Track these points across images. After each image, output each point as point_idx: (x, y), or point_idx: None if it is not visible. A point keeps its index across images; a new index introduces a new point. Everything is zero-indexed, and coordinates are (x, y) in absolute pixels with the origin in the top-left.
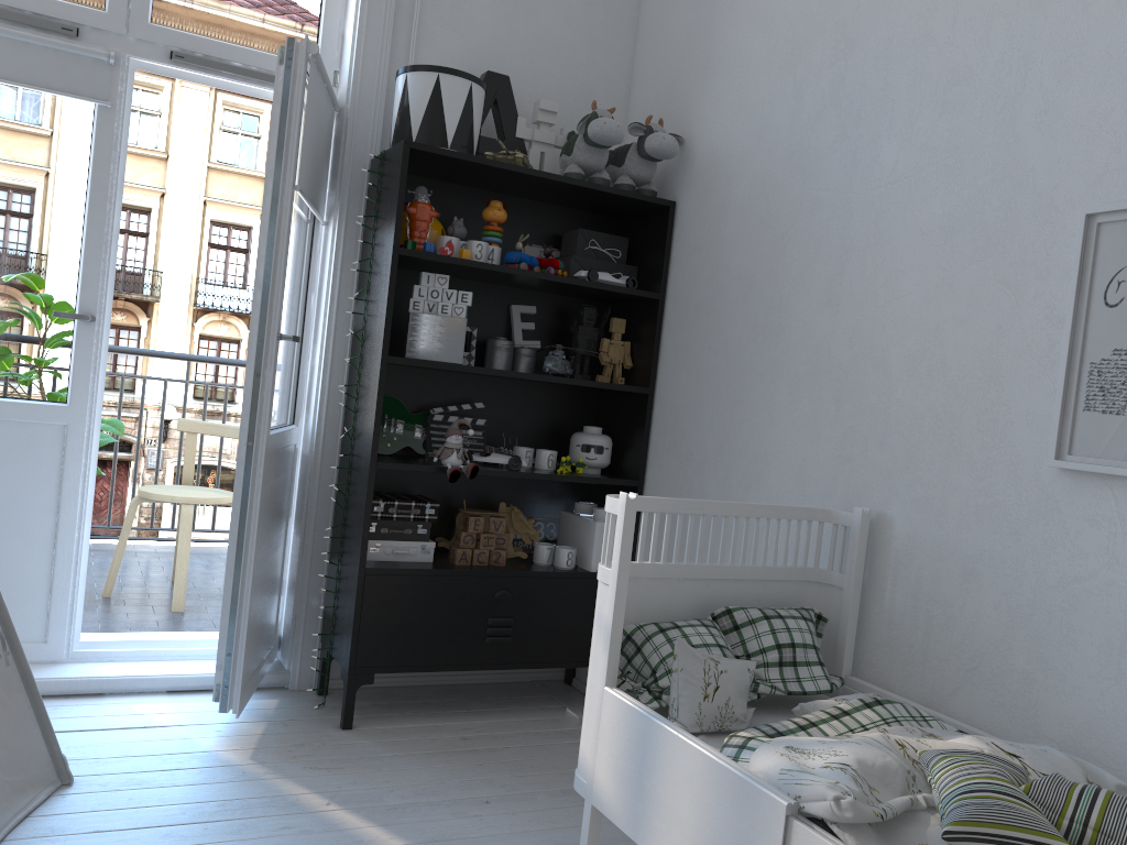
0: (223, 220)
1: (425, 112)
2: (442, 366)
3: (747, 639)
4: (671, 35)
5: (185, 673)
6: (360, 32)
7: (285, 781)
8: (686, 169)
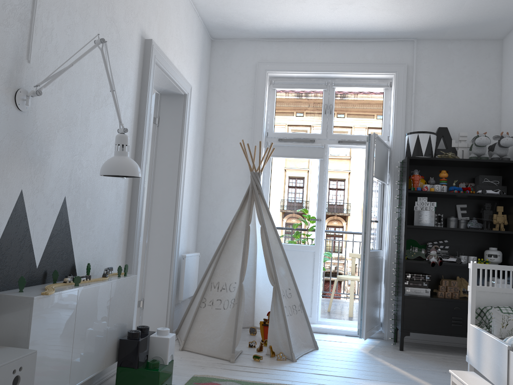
0: None
1: (414, 146)
2: (426, 227)
3: None
4: (512, 100)
5: (350, 330)
6: (394, 124)
7: (378, 358)
8: None
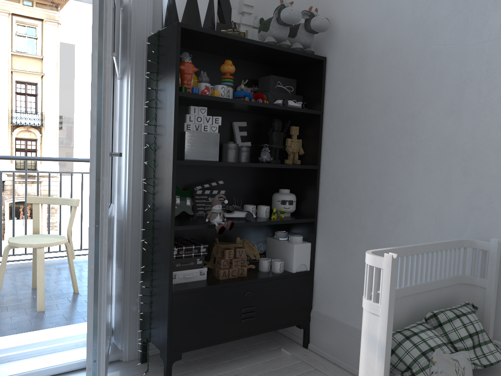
0: (22, 80)
1: (186, 4)
2: (208, 164)
3: (448, 332)
4: None
5: (59, 364)
6: None
7: None
8: (332, 38)
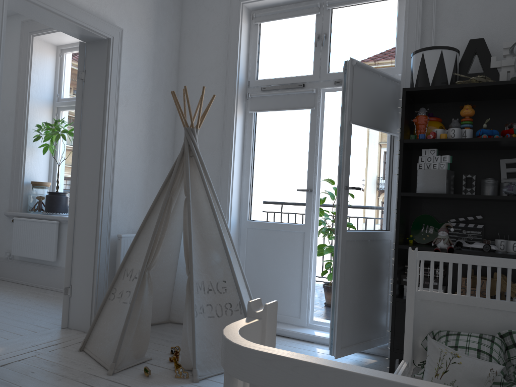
0: None
1: (418, 72)
2: (431, 195)
3: None
4: None
5: None
6: (404, 45)
7: None
8: None
